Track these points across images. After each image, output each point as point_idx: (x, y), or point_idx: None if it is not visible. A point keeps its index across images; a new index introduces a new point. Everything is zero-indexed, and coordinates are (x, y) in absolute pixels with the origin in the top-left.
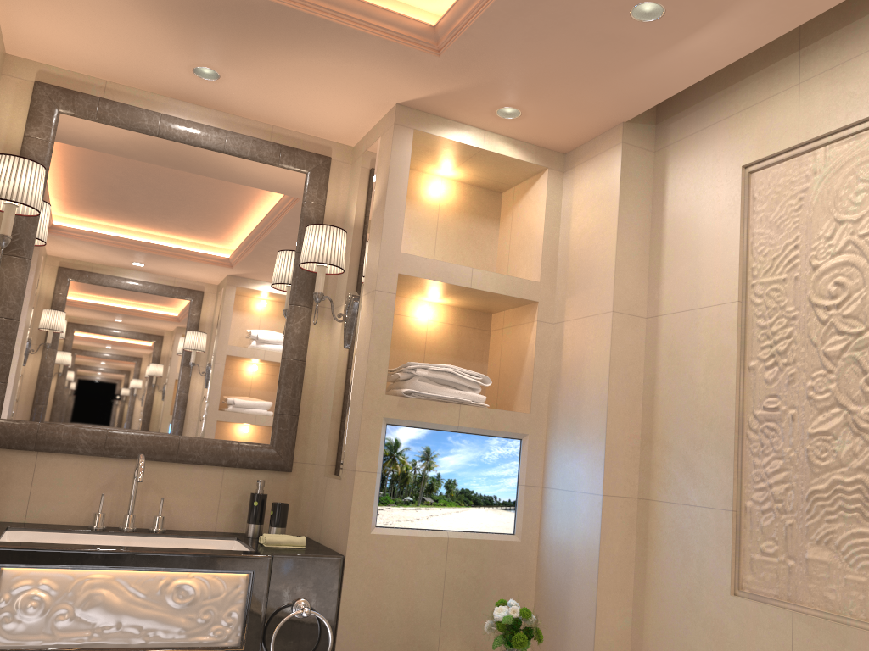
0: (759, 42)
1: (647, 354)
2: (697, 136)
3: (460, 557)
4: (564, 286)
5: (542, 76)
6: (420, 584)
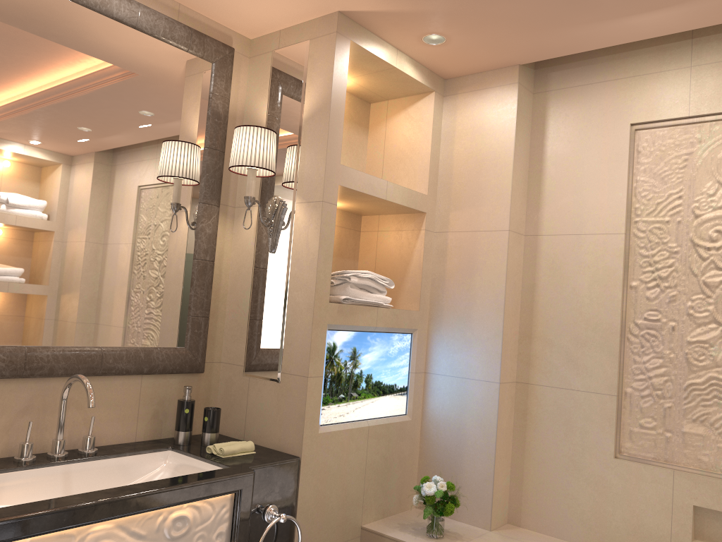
0: (680, 29)
1: (525, 266)
2: (582, 88)
3: (376, 441)
4: (448, 201)
5: (496, 17)
6: (351, 470)
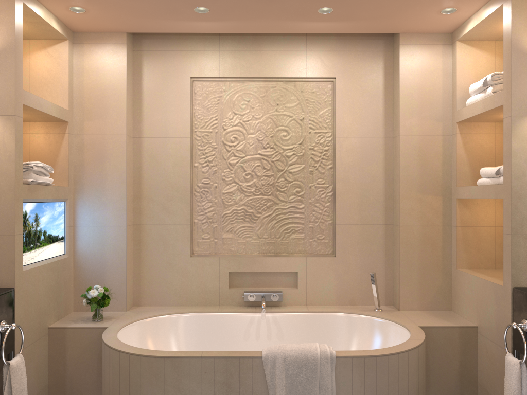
0: (217, 31)
1: (134, 156)
2: (162, 52)
3: (52, 272)
4: (82, 114)
5: (123, 7)
6: (41, 292)
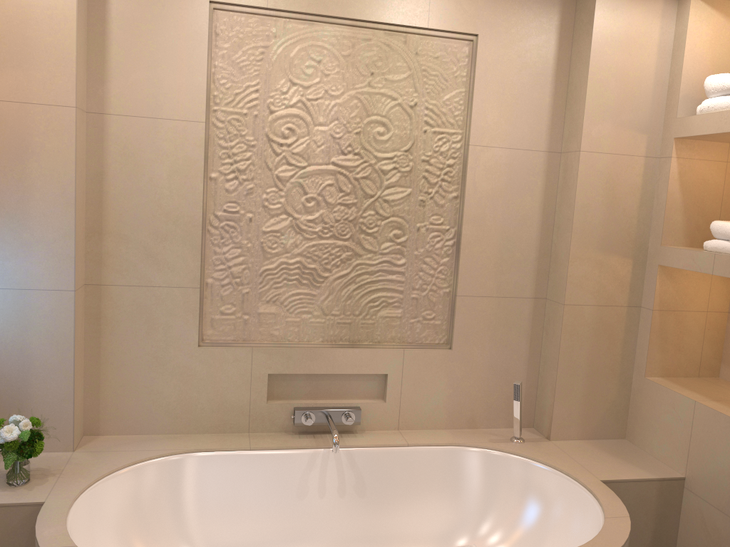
0: None
1: (90, 150)
2: None
3: None
4: None
5: None
6: None
